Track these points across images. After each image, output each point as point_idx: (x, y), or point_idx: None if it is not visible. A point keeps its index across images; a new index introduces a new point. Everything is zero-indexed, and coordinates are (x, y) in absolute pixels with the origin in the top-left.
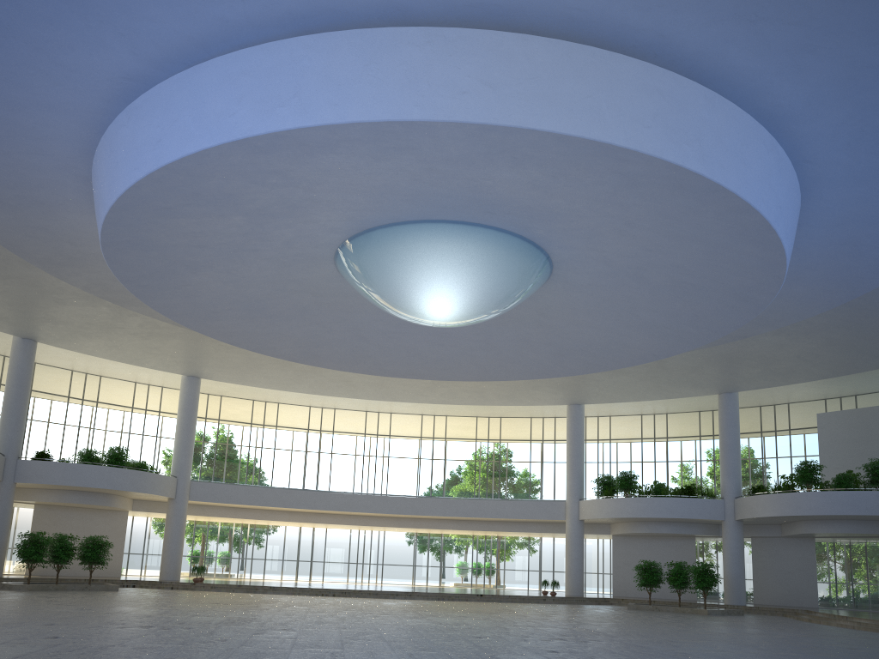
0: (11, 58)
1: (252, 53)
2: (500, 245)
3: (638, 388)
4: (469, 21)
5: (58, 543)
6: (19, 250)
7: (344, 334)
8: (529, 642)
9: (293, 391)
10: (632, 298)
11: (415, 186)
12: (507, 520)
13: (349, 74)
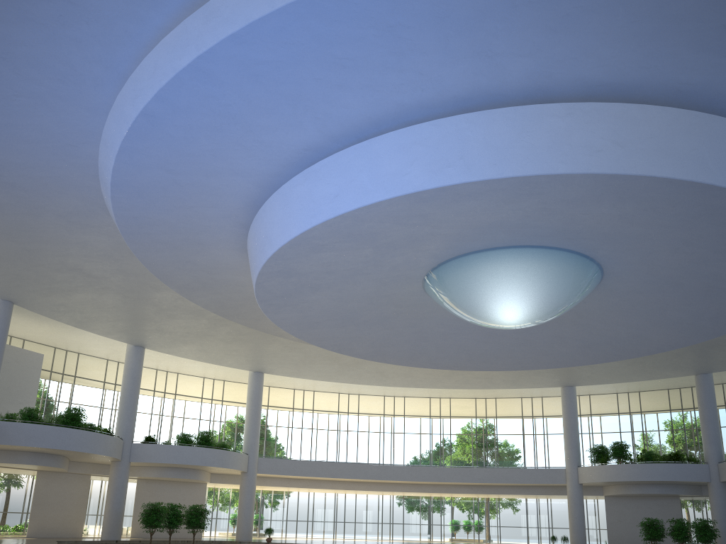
0: (225, 139)
1: (422, 128)
2: (570, 263)
3: (625, 371)
4: (595, 96)
5: (171, 511)
6: (167, 279)
7: (410, 336)
8: None
9: (335, 381)
10: (664, 300)
11: (521, 221)
12: (514, 484)
13: (505, 140)
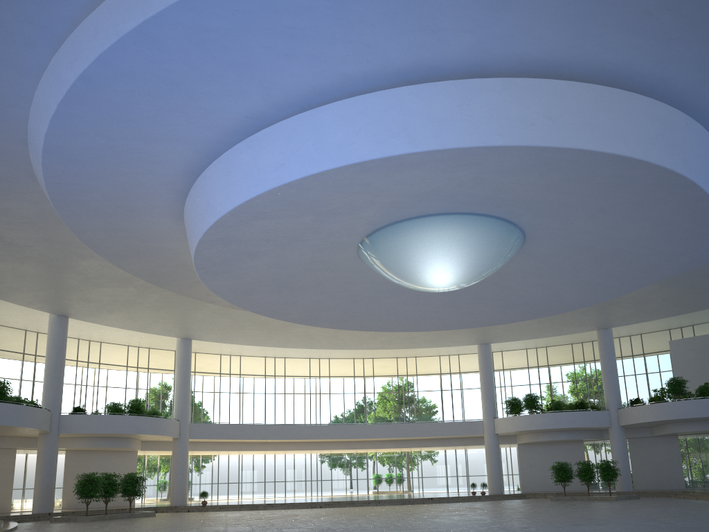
0: (167, 105)
1: (367, 99)
2: (497, 229)
3: (535, 329)
4: (528, 72)
5: (106, 481)
6: (97, 247)
7: (343, 300)
8: (567, 528)
9: (263, 346)
10: (578, 263)
11: (456, 189)
12: (435, 438)
13: (447, 113)
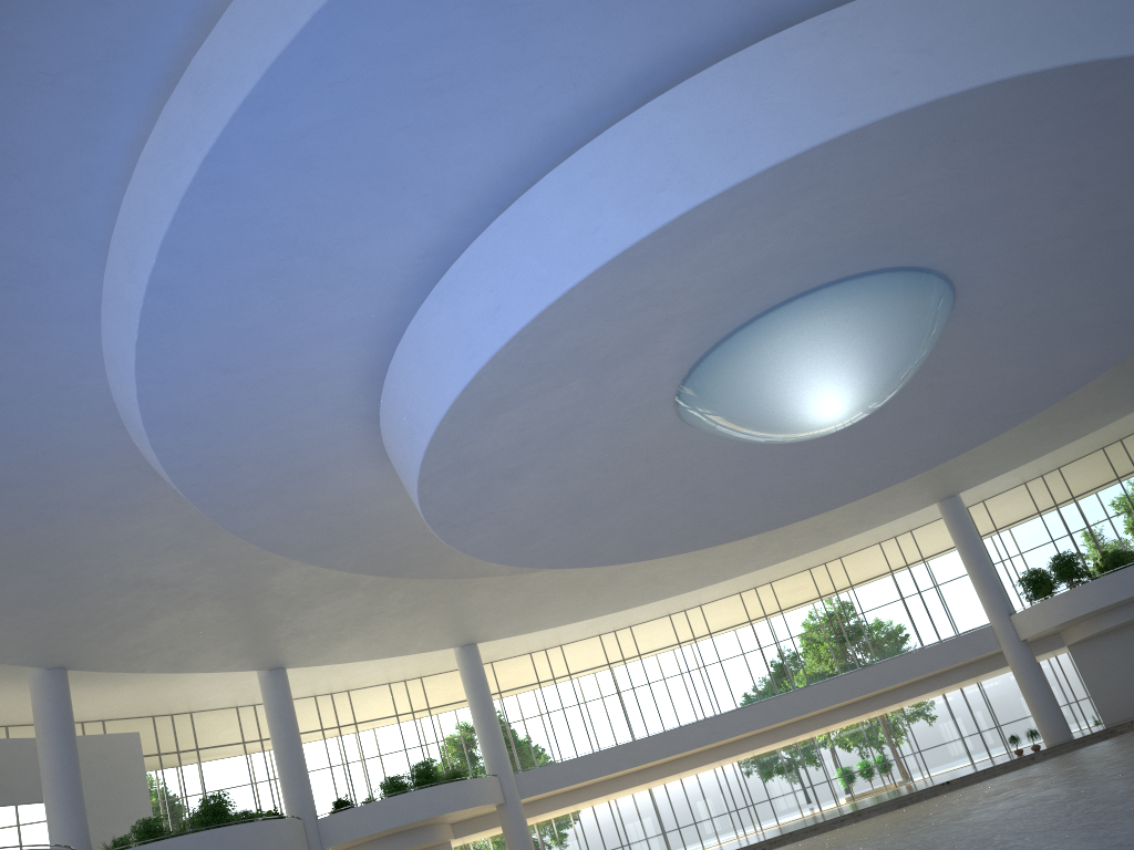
0: (294, 284)
1: (596, 147)
2: (899, 289)
3: (1029, 442)
4: None
5: None
6: (281, 546)
7: (683, 501)
8: None
9: (588, 618)
10: (1065, 298)
11: (802, 245)
12: (919, 678)
13: (737, 114)
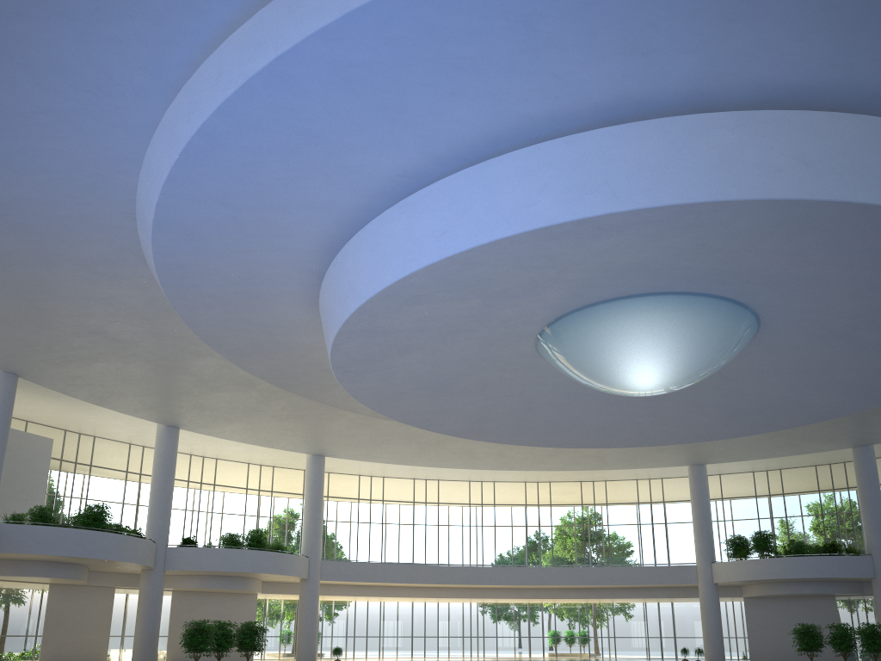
0: (302, 164)
1: (554, 145)
2: (722, 313)
3: (767, 445)
4: (771, 102)
5: (220, 631)
6: (214, 342)
7: (515, 407)
8: None
9: (412, 465)
10: (832, 357)
11: (669, 261)
12: (633, 586)
13: (661, 159)
